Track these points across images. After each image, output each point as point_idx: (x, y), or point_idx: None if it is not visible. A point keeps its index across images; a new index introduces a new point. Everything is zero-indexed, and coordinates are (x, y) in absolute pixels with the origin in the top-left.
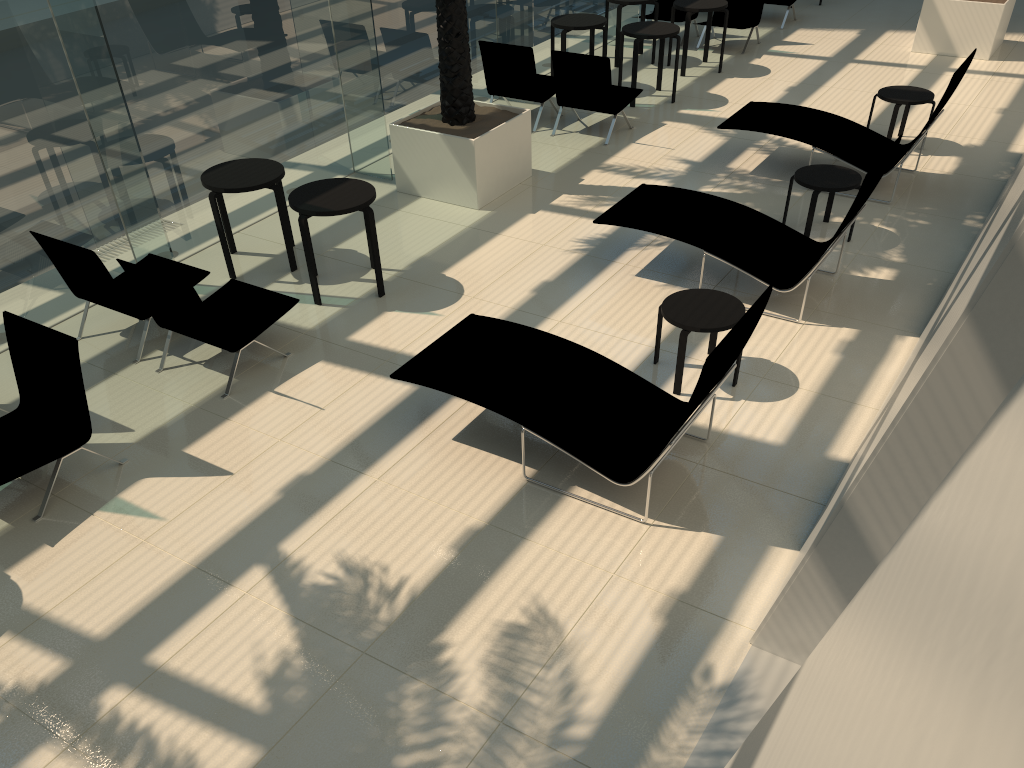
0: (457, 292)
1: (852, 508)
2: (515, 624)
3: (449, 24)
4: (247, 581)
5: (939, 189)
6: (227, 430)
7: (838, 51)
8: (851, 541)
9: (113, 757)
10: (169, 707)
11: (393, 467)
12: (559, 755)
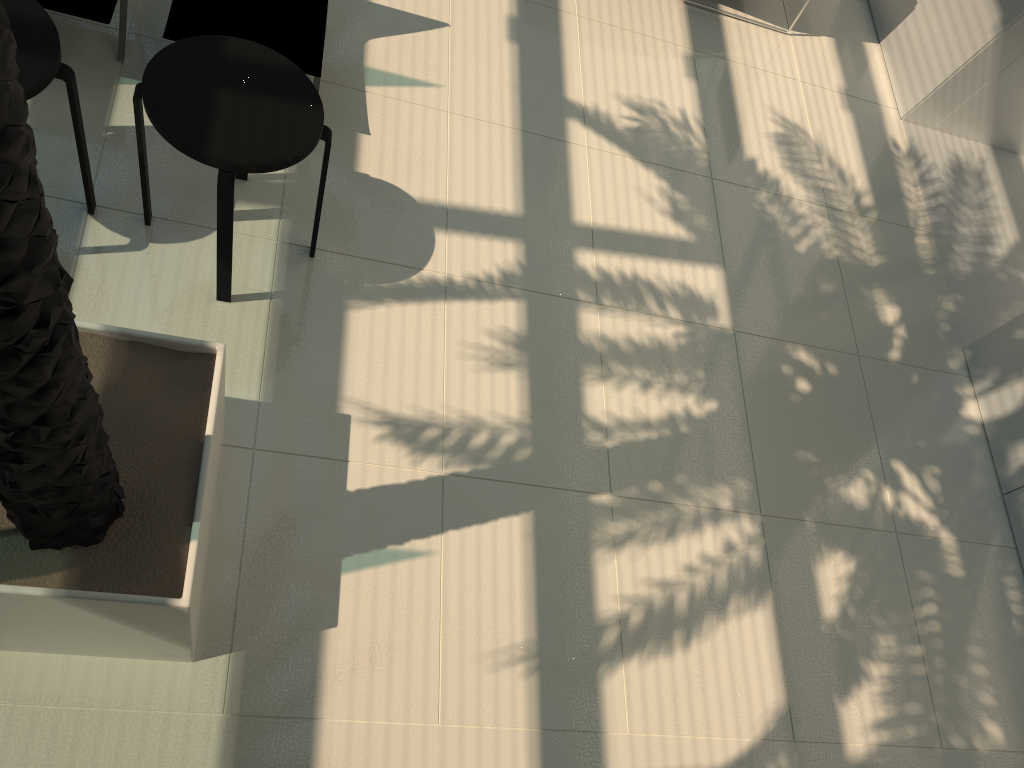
0: None
1: None
2: (778, 134)
3: None
4: (576, 136)
5: None
6: None
7: None
8: None
9: (636, 303)
10: (632, 255)
11: (577, 1)
12: (869, 219)
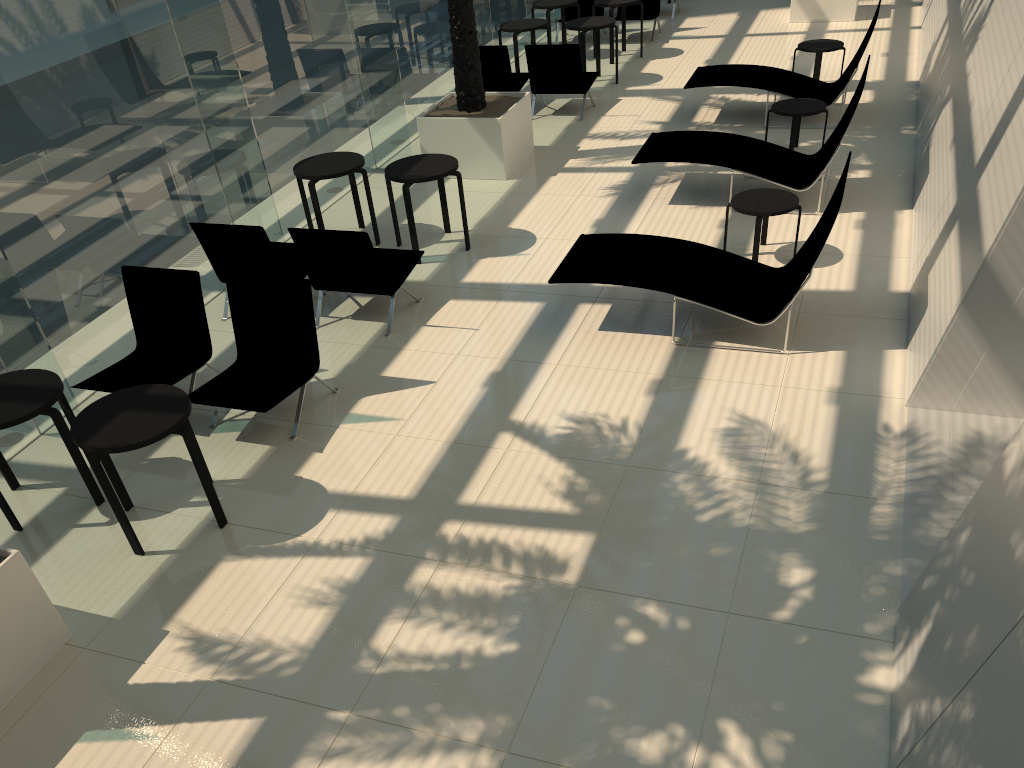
0: (530, 237)
1: (993, 262)
2: (729, 428)
3: (463, 24)
4: (502, 443)
5: (869, 113)
6: (408, 356)
7: (730, 30)
8: (991, 290)
9: (481, 561)
10: (501, 525)
11: (564, 355)
12: (813, 492)
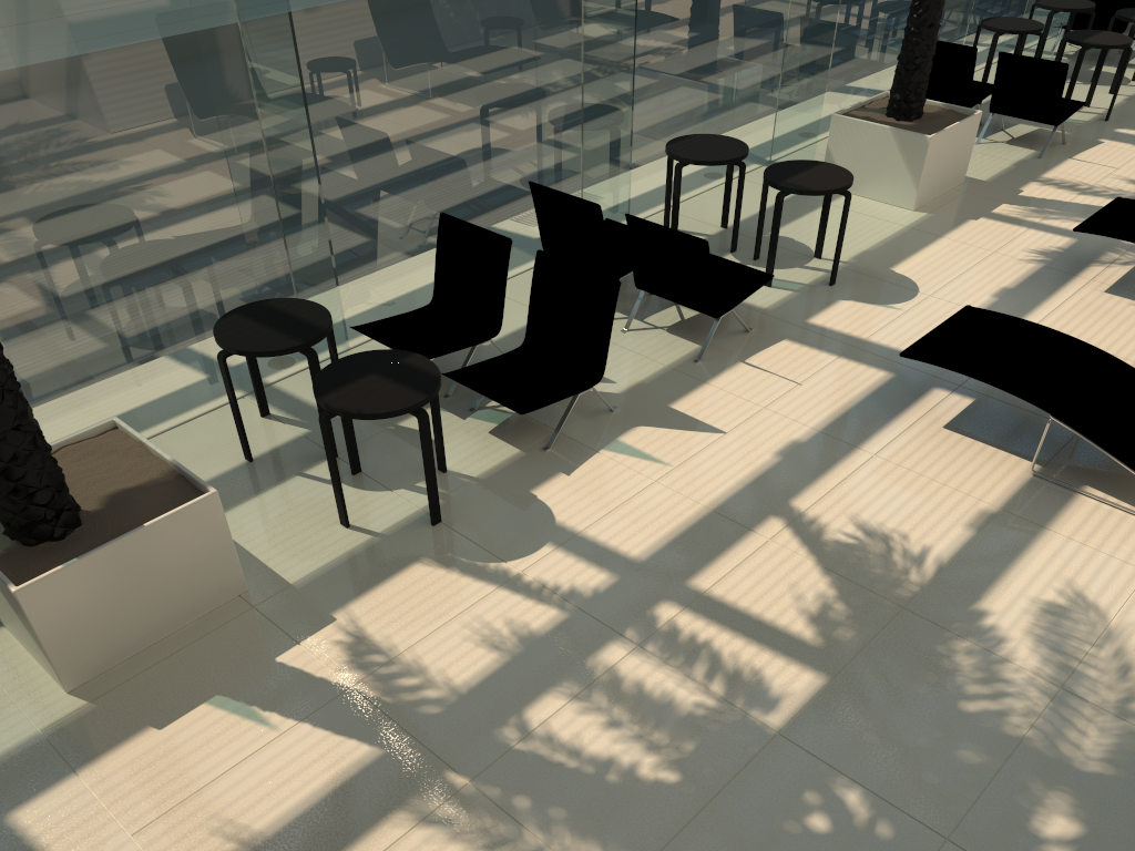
0: (911, 289)
1: None
2: (1053, 603)
3: (924, 14)
4: (767, 529)
5: None
6: (708, 392)
7: None
8: None
9: (682, 661)
10: (723, 627)
11: (887, 446)
12: (1129, 725)
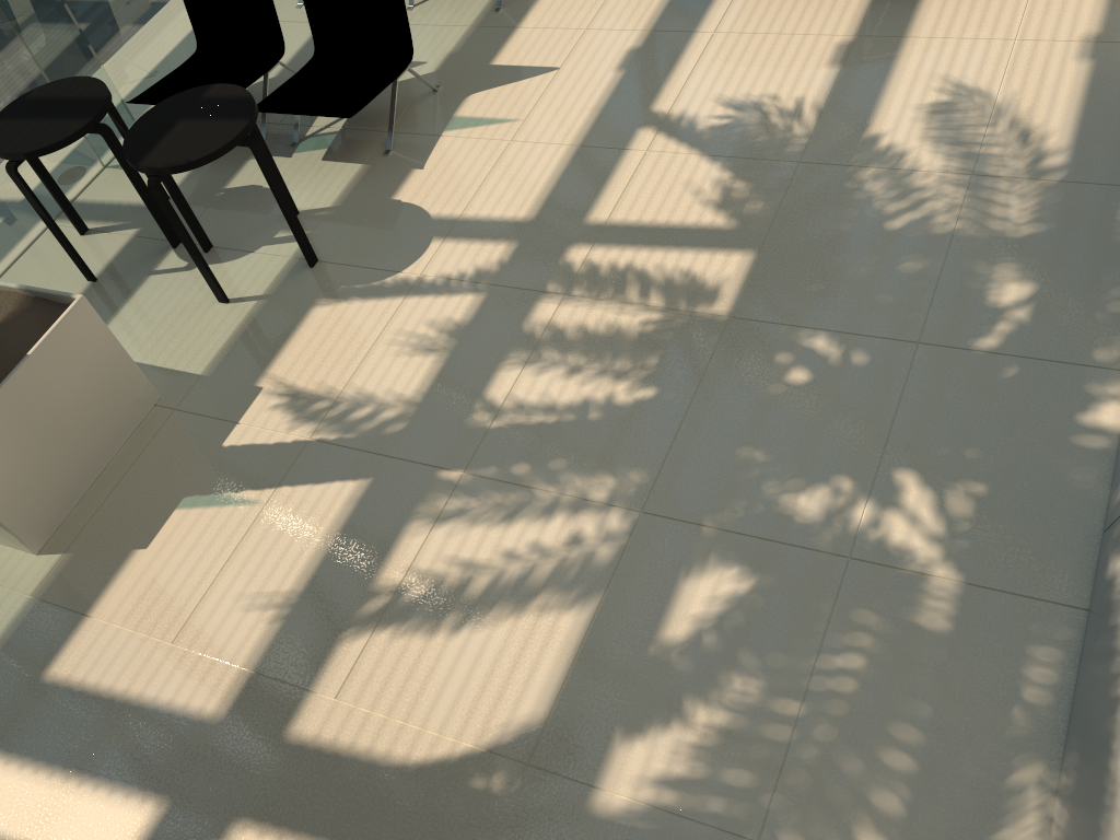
0: None
1: None
2: (938, 103)
3: None
4: (641, 143)
5: None
6: (524, 36)
7: None
8: None
9: (613, 292)
10: (638, 247)
11: (723, 19)
12: (1045, 182)
